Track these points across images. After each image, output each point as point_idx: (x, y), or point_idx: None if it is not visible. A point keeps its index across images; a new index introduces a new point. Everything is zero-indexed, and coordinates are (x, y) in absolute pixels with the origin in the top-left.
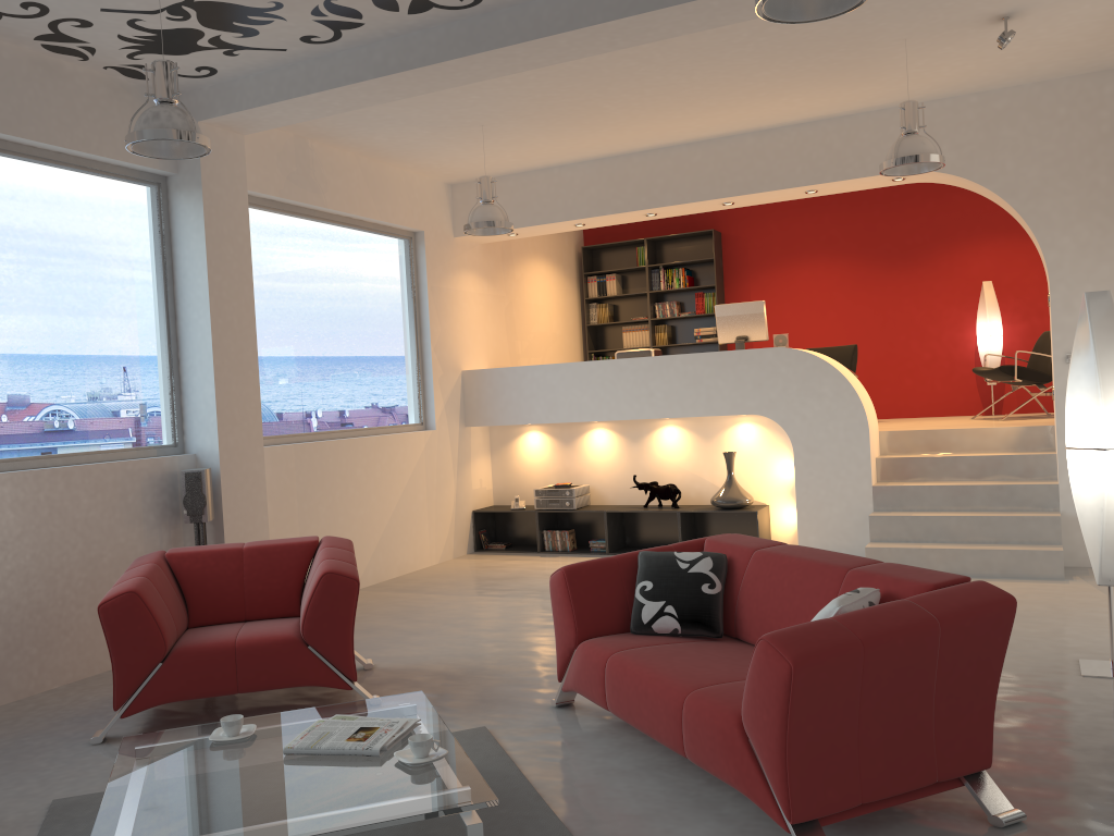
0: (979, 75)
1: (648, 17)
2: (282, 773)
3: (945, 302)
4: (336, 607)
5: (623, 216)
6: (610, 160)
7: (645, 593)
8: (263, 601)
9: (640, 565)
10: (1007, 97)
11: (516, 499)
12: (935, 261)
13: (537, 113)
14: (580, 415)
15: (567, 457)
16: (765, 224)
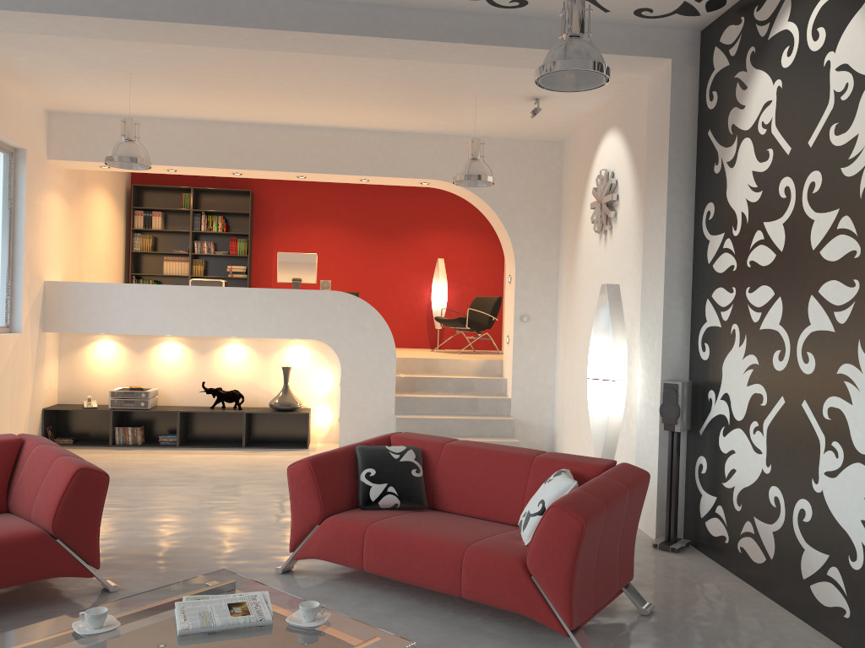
0: (493, 127)
1: (364, 40)
2: None
3: (411, 268)
4: (89, 501)
5: (215, 170)
6: (211, 124)
7: (371, 478)
8: None
9: (361, 456)
10: (500, 144)
11: (89, 399)
12: (407, 240)
13: (187, 76)
14: (163, 329)
15: (138, 364)
16: (289, 193)
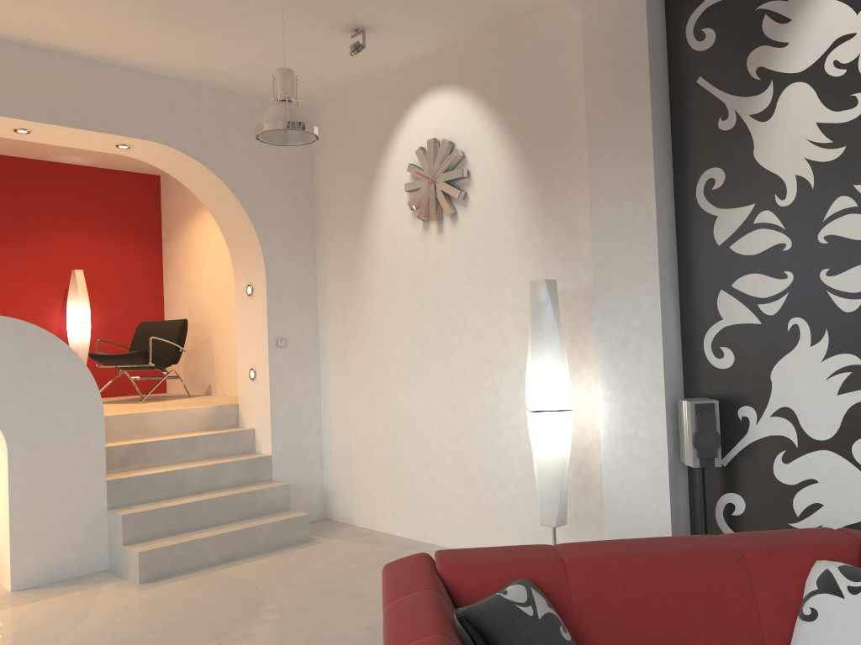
0: (245, 72)
1: None
2: None
3: (29, 285)
4: None
5: None
6: None
7: None
8: None
9: (484, 633)
10: (236, 101)
11: None
12: (19, 243)
13: None
14: None
15: None
16: None
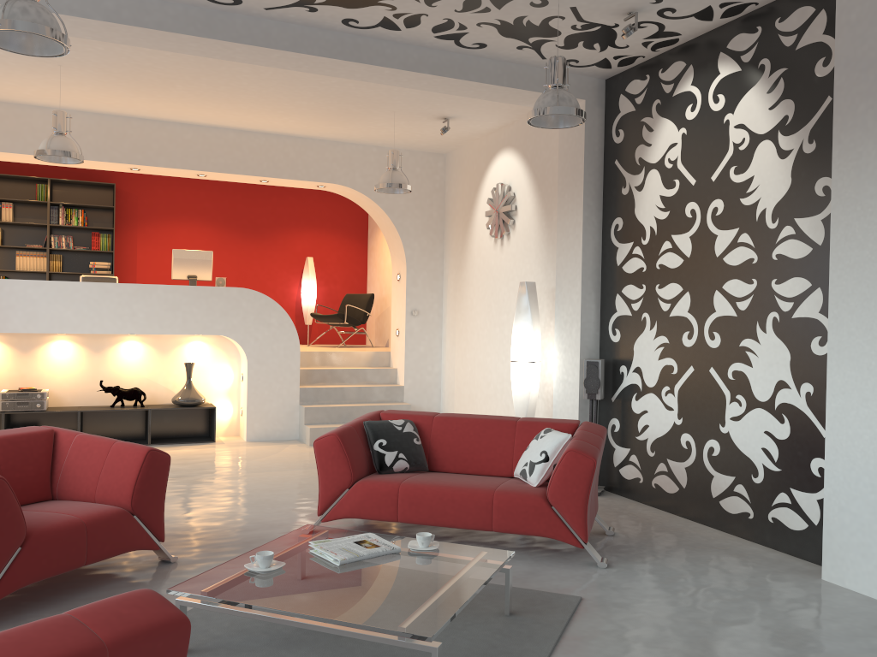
0: (391, 138)
1: (345, 64)
2: (369, 572)
3: (280, 266)
4: (158, 479)
5: (114, 165)
6: (111, 117)
7: (383, 447)
8: (22, 488)
9: (371, 430)
10: None
11: None
12: (275, 238)
13: (121, 73)
14: (62, 327)
15: (24, 364)
16: (154, 188)
